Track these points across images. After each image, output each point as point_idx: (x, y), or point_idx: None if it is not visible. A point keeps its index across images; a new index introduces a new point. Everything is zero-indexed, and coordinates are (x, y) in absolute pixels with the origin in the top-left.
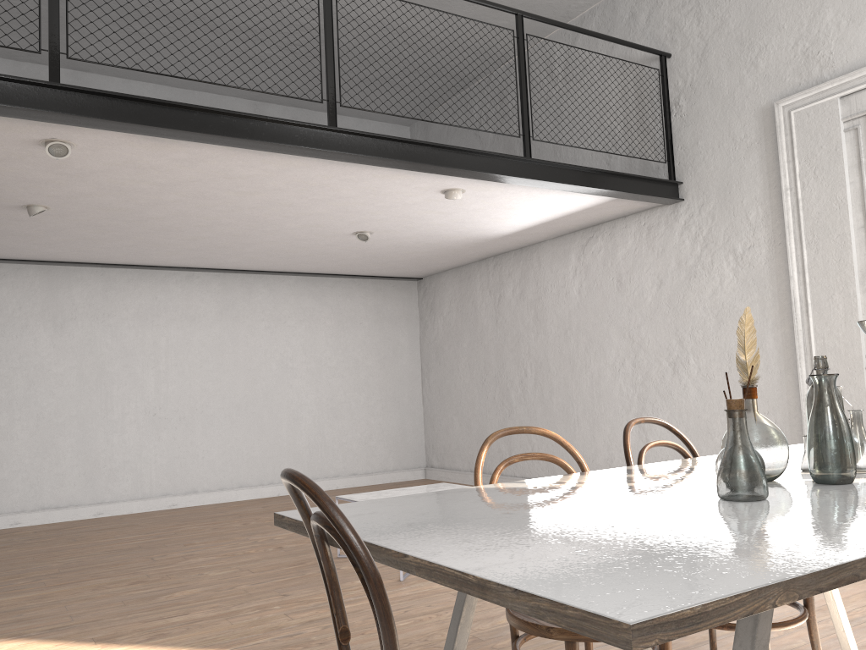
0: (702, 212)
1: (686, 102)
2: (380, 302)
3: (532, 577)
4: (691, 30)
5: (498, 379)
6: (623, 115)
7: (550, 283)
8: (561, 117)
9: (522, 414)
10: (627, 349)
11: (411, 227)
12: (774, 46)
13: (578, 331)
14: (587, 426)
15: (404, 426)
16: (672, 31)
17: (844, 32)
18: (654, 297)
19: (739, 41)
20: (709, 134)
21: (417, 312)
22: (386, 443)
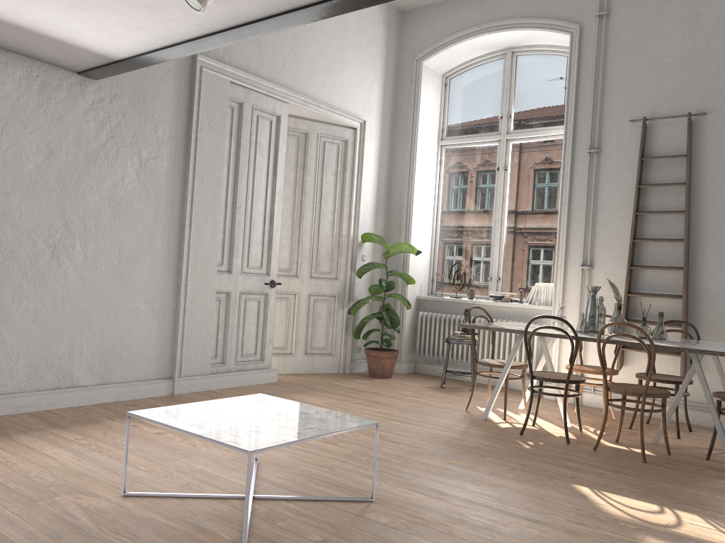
0: (113, 103)
1: None
2: None
3: None
4: None
5: None
6: None
7: None
8: None
9: None
10: None
11: None
12: None
13: None
14: None
15: None
16: None
17: None
18: (38, 166)
19: None
20: None
21: None
22: None
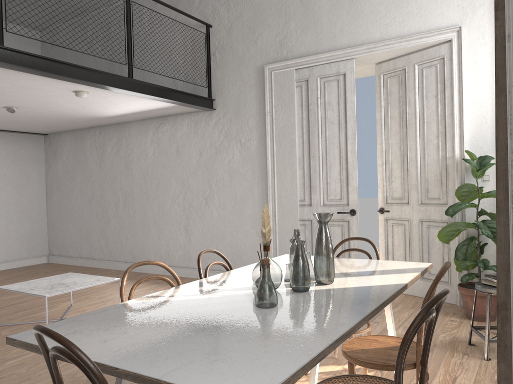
0: (225, 118)
1: (219, 55)
2: (17, 148)
3: (194, 378)
4: (223, 15)
5: (100, 202)
6: (184, 55)
7: (136, 147)
8: (146, 48)
9: (115, 223)
10: (180, 189)
11: (47, 107)
12: (265, 35)
13: (152, 177)
14: (156, 232)
15: (34, 230)
16: (213, 13)
17: (299, 36)
18: (197, 161)
19: (248, 28)
20: (230, 75)
21: (44, 156)
22: (20, 241)
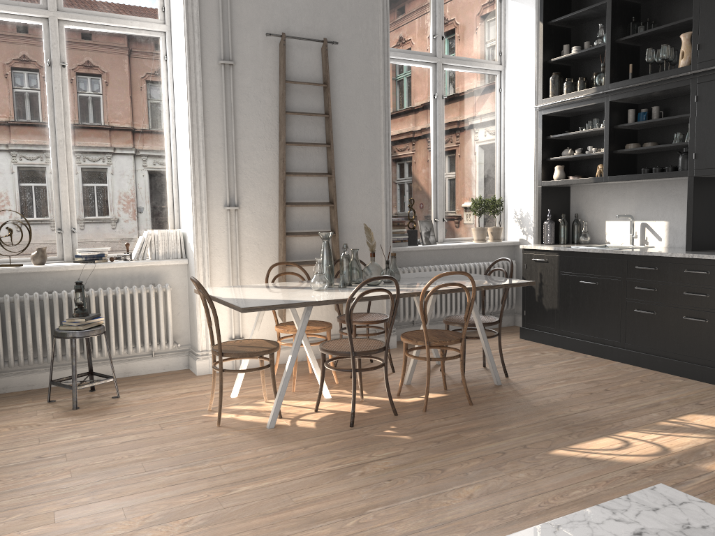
0: None
1: None
2: None
3: None
4: None
5: None
6: None
7: None
8: None
9: None
10: None
11: None
12: None
13: None
14: None
15: None
16: None
17: None
18: None
19: None
20: None
21: None
22: None
